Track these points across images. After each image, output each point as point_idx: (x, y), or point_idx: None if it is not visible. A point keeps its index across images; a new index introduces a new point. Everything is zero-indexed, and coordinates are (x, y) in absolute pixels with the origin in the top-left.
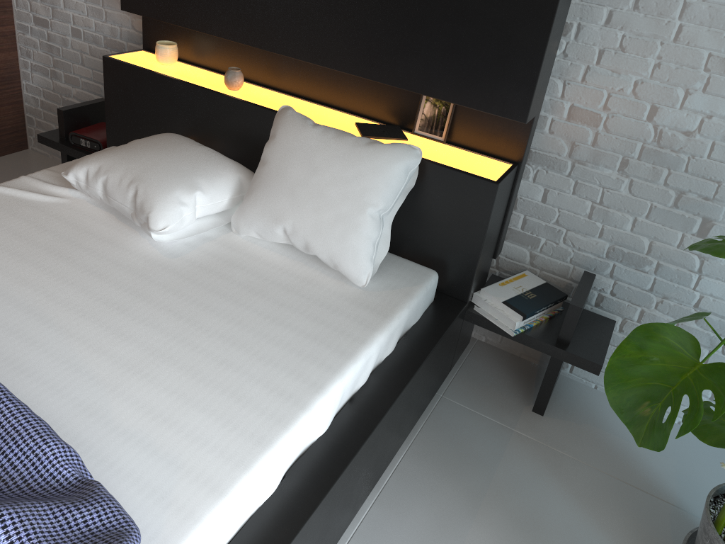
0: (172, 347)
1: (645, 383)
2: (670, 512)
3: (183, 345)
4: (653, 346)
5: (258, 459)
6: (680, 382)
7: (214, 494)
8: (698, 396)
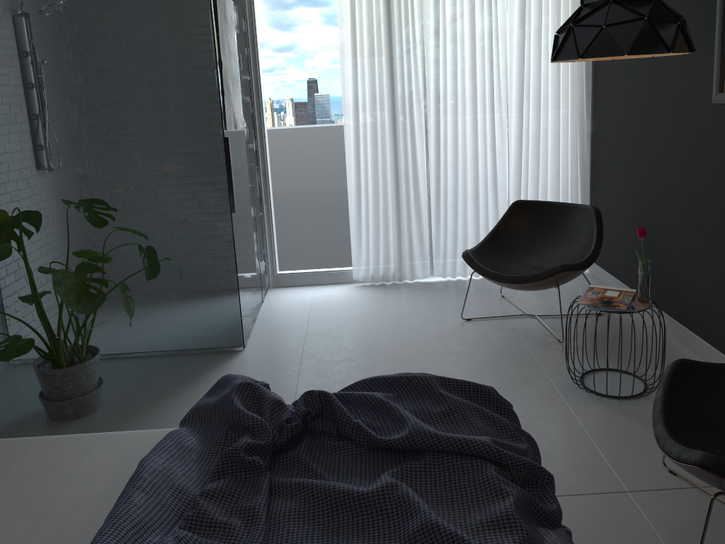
0: (7, 510)
1: (75, 293)
2: (14, 427)
3: (2, 507)
4: (62, 280)
5: (114, 432)
6: (79, 282)
7: (146, 433)
8: (89, 278)
